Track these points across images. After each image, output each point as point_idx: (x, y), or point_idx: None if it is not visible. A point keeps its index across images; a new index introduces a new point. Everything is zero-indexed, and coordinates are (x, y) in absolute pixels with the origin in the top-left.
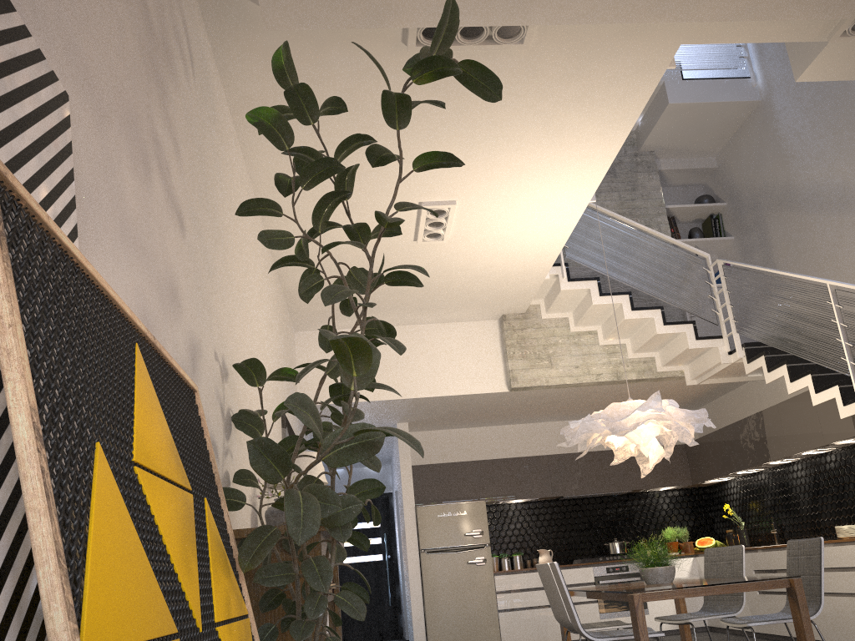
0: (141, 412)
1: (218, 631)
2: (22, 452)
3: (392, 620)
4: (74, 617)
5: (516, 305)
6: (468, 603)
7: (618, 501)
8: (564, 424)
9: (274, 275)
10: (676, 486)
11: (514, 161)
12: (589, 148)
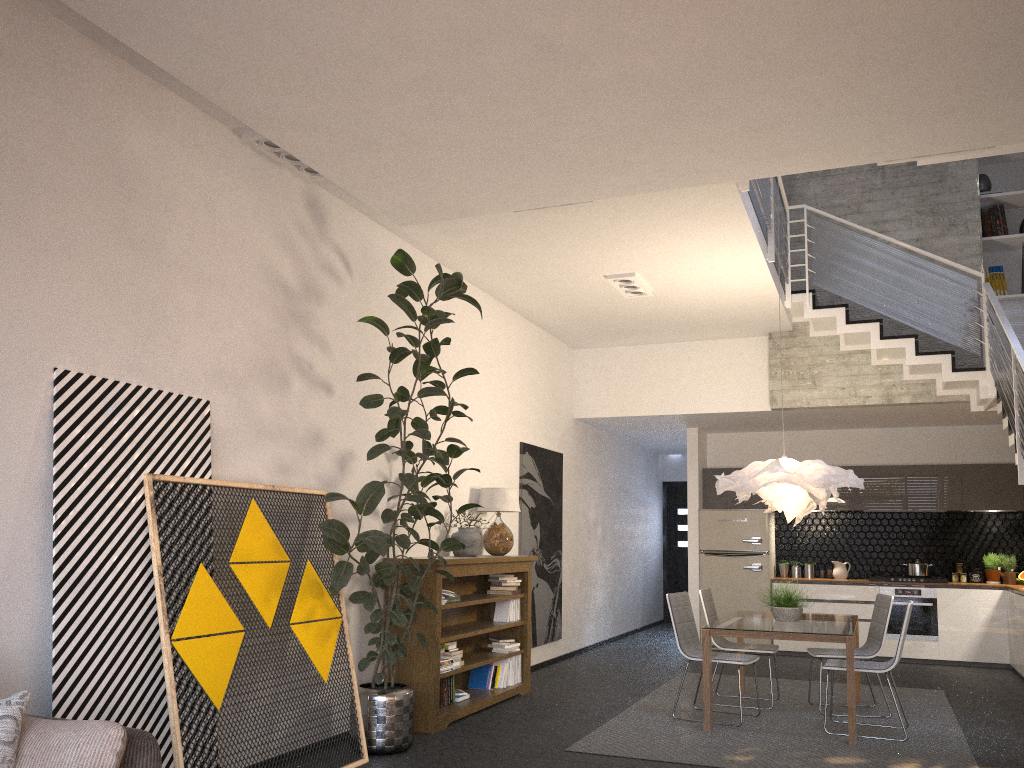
0: (244, 536)
1: (291, 627)
2: (155, 579)
3: None
4: (168, 628)
5: (775, 326)
6: (741, 605)
7: (935, 519)
8: (880, 432)
9: (515, 325)
10: (1002, 510)
11: (662, 249)
12: (723, 237)
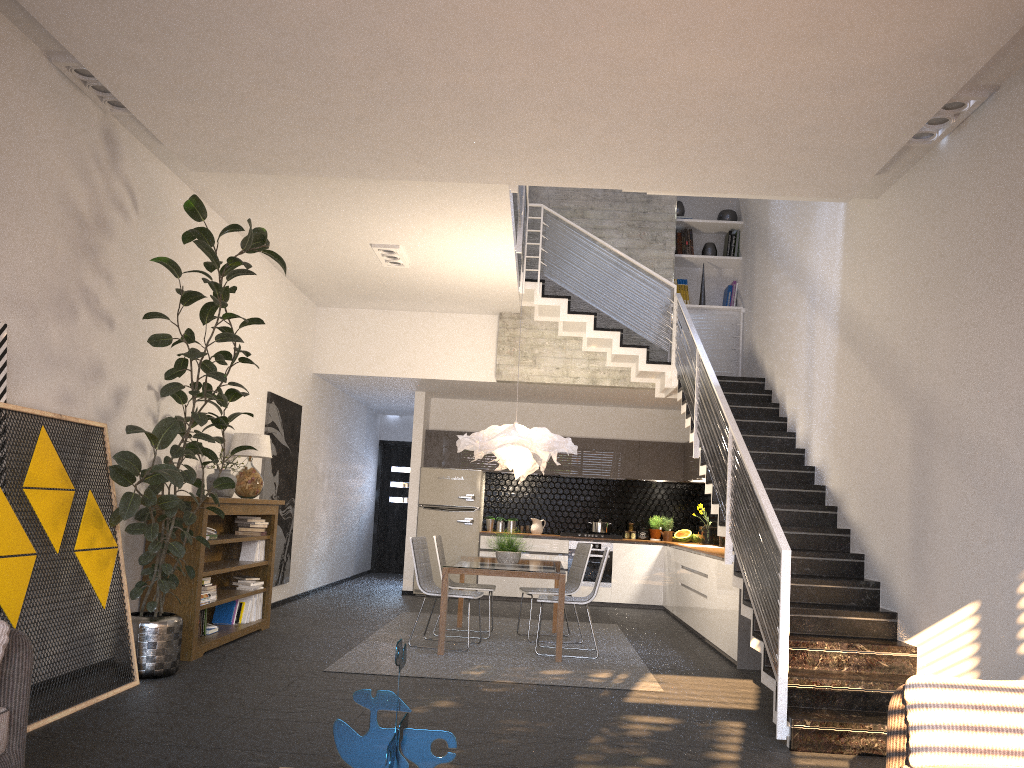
0: (36, 462)
1: (76, 553)
2: None
3: None
4: None
5: (507, 307)
6: (452, 555)
7: (616, 485)
8: (579, 408)
9: (271, 277)
10: (667, 480)
11: (430, 228)
12: (486, 226)
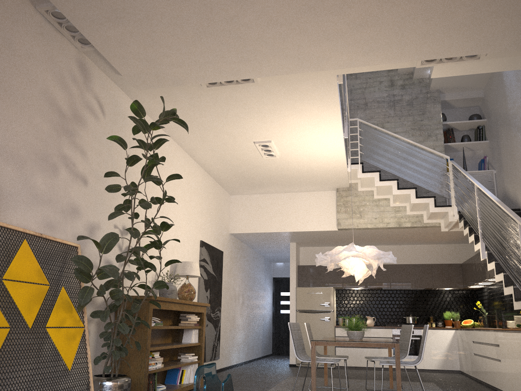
0: (16, 262)
1: (47, 329)
2: None
3: None
4: None
5: (341, 183)
6: None
7: (418, 293)
8: (390, 247)
9: (200, 173)
10: (452, 288)
11: (288, 124)
12: (323, 117)
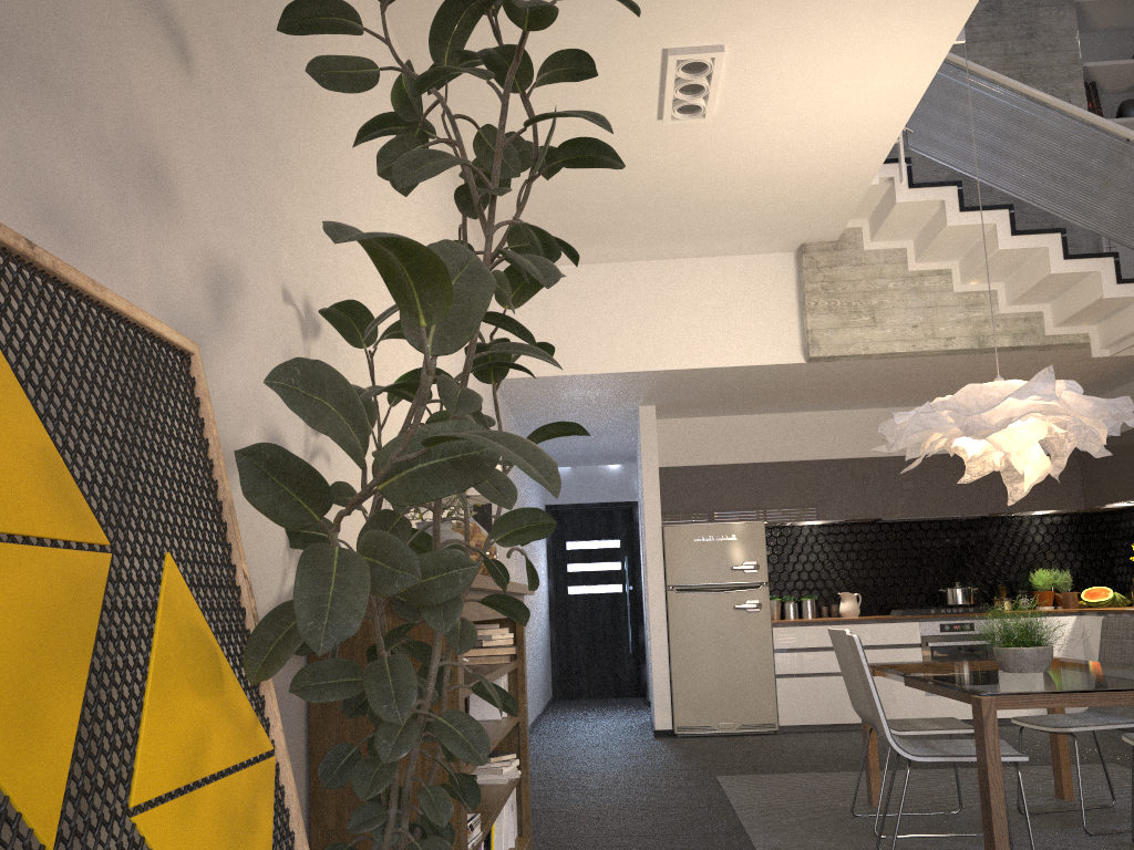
0: None
1: (136, 824)
2: None
3: (633, 672)
4: None
5: (823, 228)
6: (733, 664)
7: (965, 528)
8: (889, 413)
9: (443, 178)
10: (1059, 510)
11: None
12: None
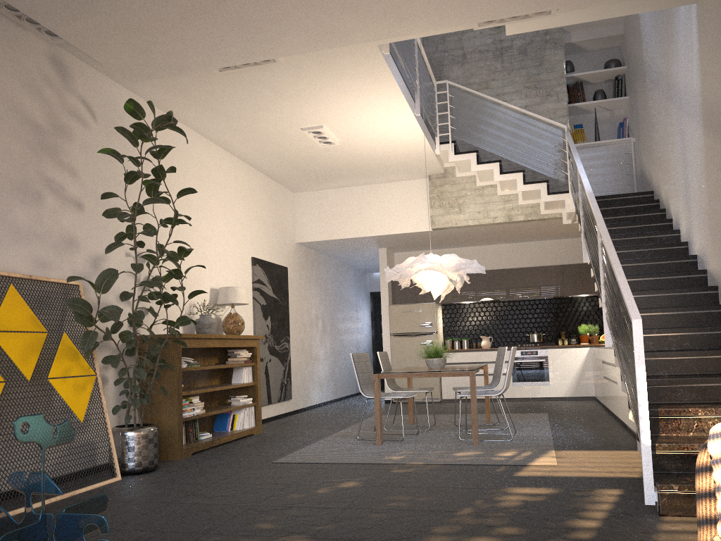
0: (4, 311)
1: (49, 380)
2: None
3: None
4: None
5: (432, 169)
6: None
7: (547, 303)
8: (510, 246)
9: (243, 171)
10: (589, 294)
11: (338, 104)
12: (379, 93)
